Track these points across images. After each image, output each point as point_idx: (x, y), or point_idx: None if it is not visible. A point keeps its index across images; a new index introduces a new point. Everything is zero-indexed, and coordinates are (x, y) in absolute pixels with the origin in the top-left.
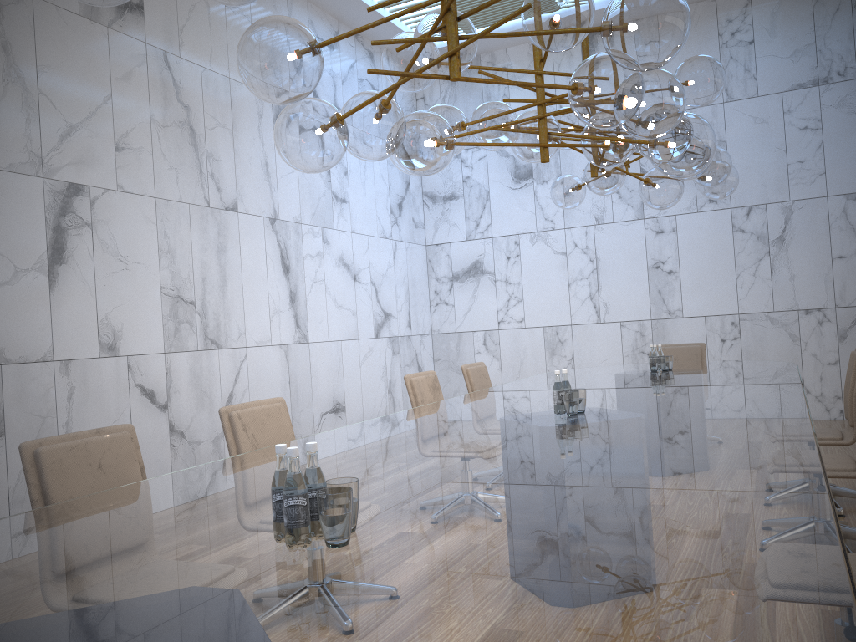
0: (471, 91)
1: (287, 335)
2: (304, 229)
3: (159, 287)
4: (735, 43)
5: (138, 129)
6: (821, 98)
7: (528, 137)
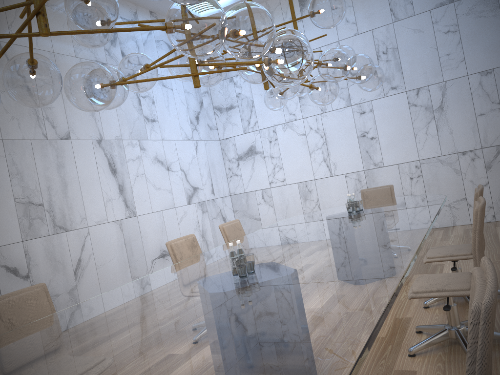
0: None
1: (119, 214)
2: (125, 143)
3: (12, 199)
4: None
5: None
6: (456, 10)
7: (197, 69)
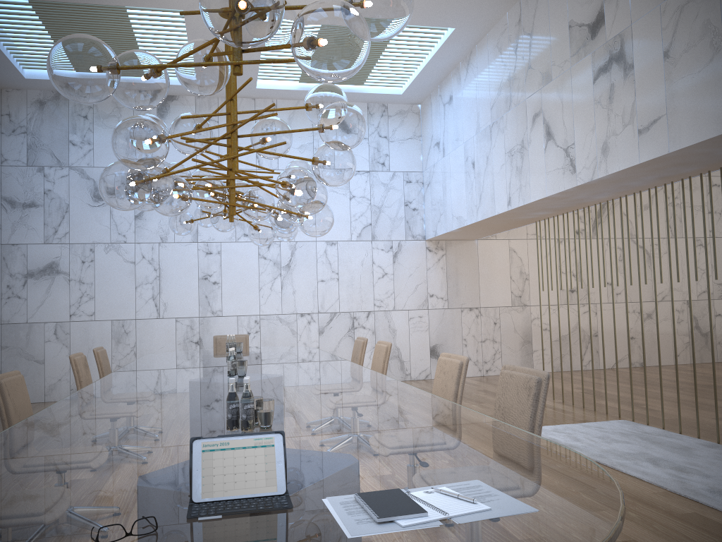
0: (58, 119)
1: None
2: None
3: None
4: None
5: None
6: None
7: (210, 194)
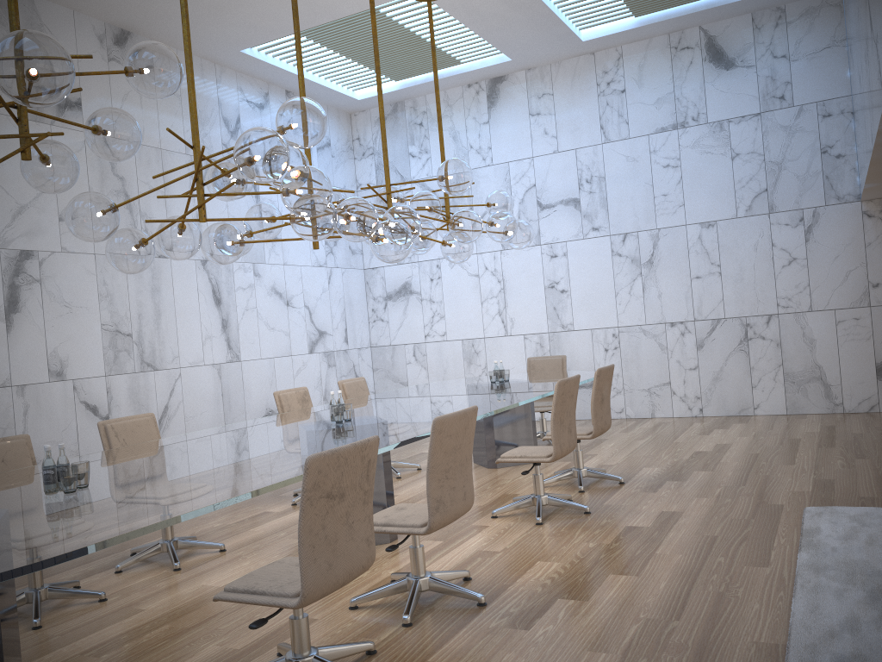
0: (397, 133)
1: (219, 356)
2: (235, 266)
3: (99, 325)
4: (610, 92)
5: None
6: (679, 140)
7: None
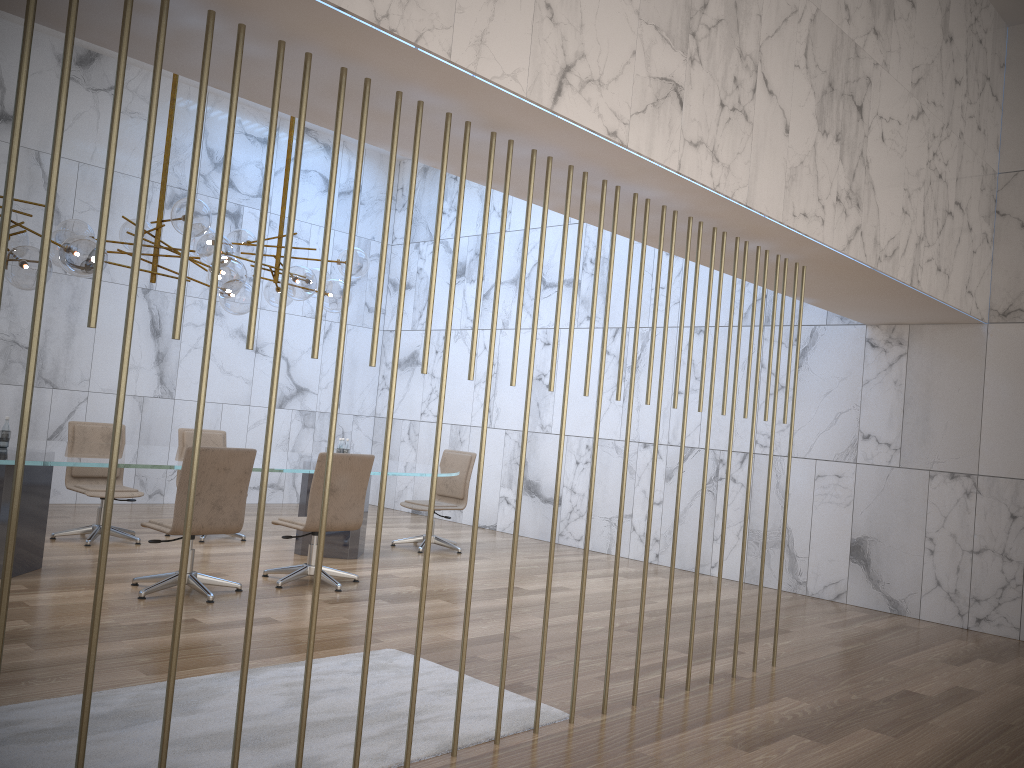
0: (435, 186)
1: (145, 389)
2: (190, 301)
3: None
4: None
5: None
6: None
7: None
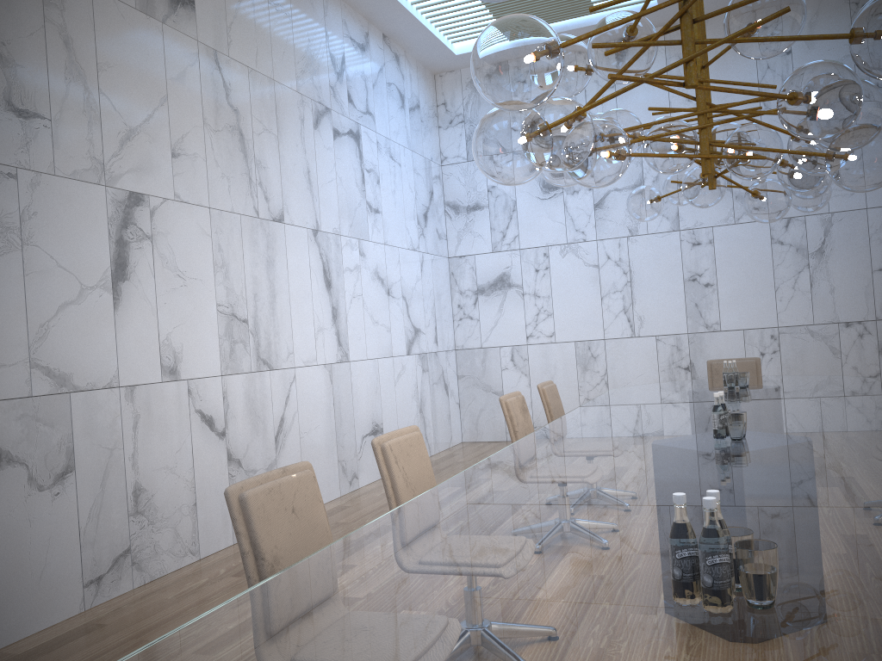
0: None
1: (330, 354)
2: (343, 241)
3: (215, 305)
4: None
5: (192, 133)
6: None
7: (670, 147)
